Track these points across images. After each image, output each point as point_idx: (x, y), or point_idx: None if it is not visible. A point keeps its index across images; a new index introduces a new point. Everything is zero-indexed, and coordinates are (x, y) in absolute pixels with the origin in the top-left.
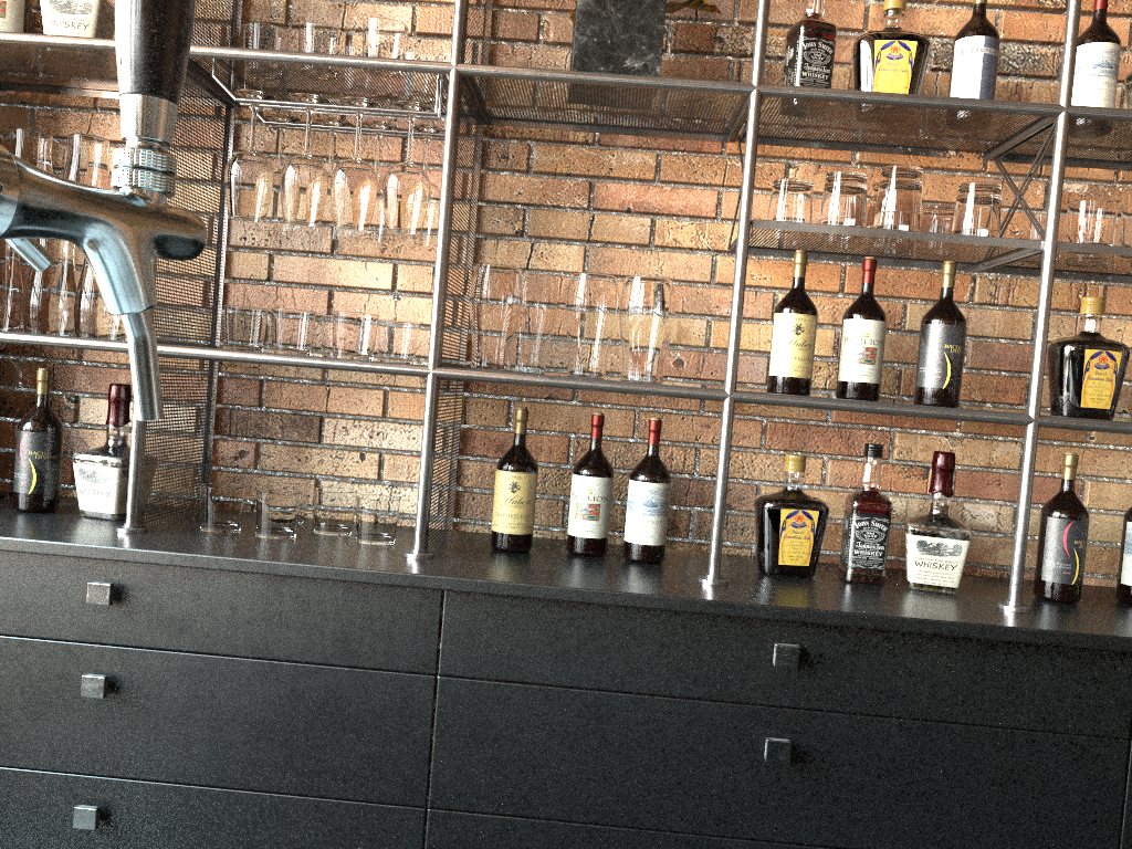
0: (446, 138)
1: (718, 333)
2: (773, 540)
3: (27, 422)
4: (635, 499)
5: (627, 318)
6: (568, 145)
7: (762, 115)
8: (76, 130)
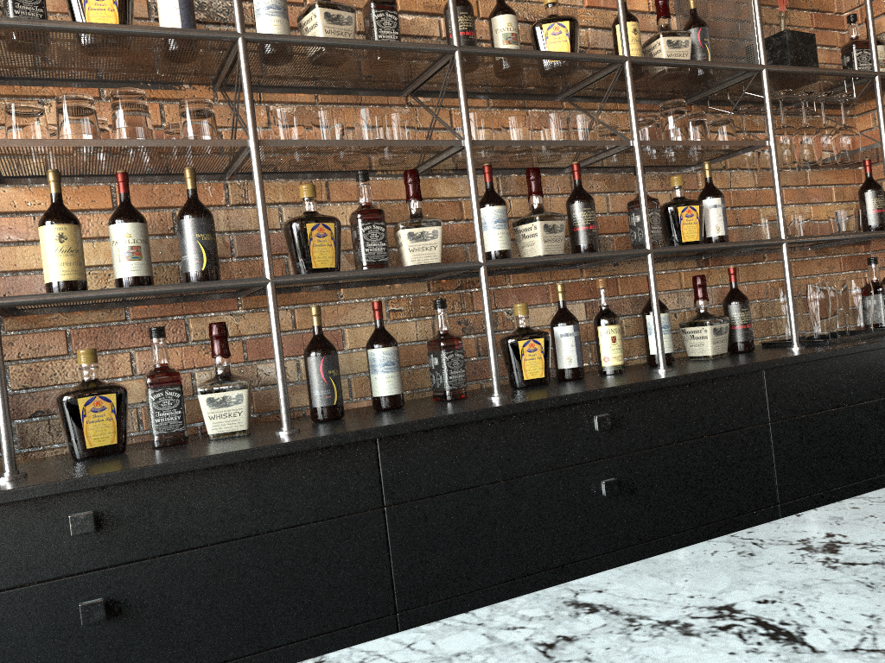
0: None
1: (3, 258)
2: (77, 428)
3: None
4: None
5: None
6: None
7: (6, 59)
8: None
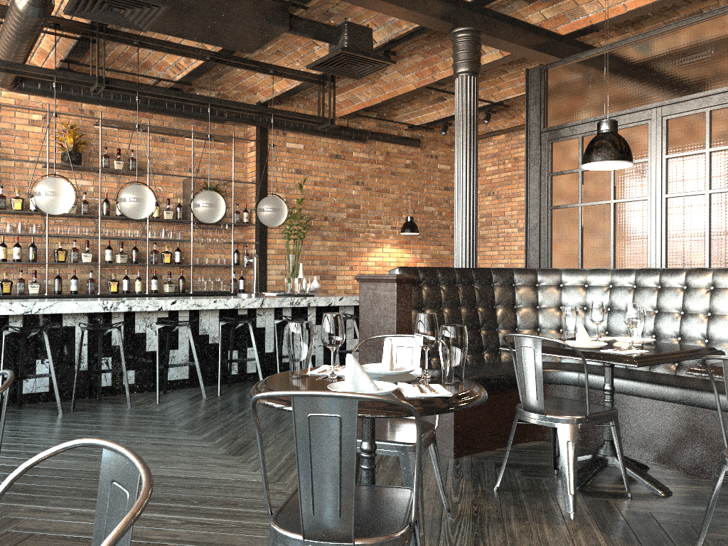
0: None
1: None
2: (2, 288)
3: None
4: None
5: None
6: None
7: None
8: None
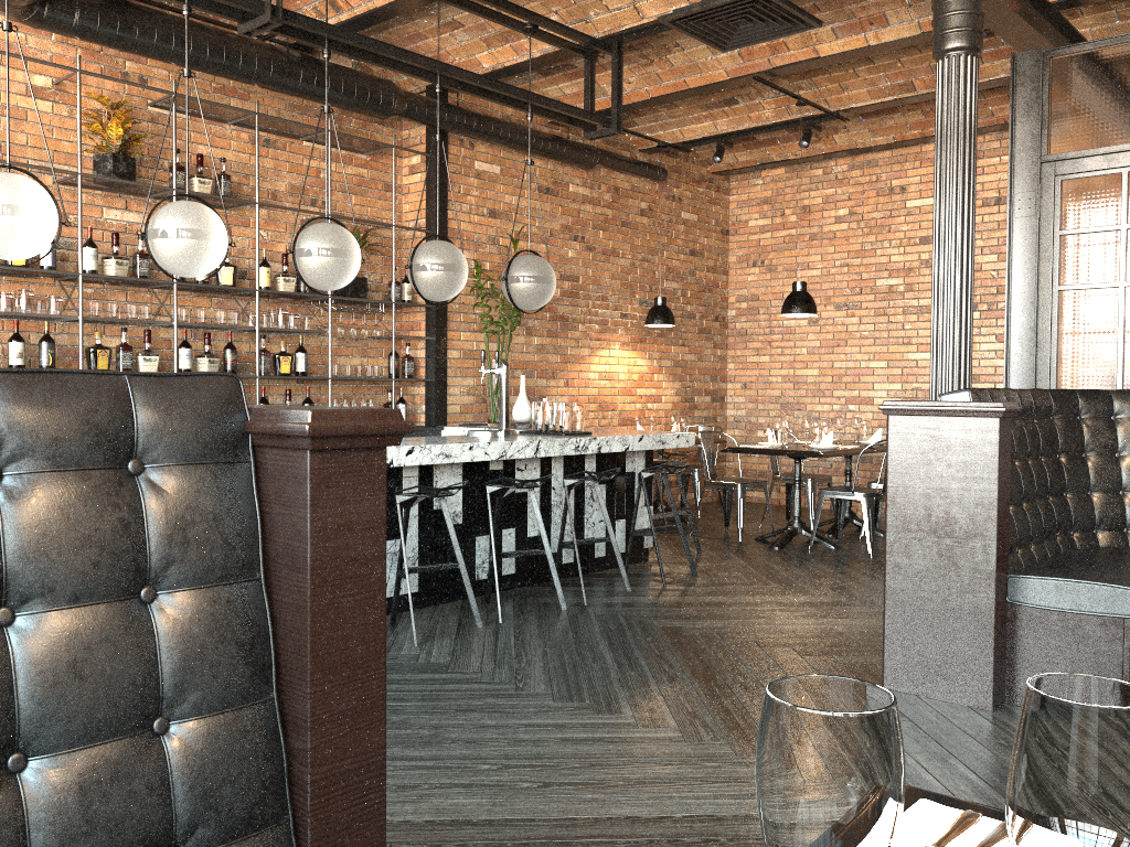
0: None
1: None
2: None
3: None
4: None
5: None
6: None
7: None
8: None
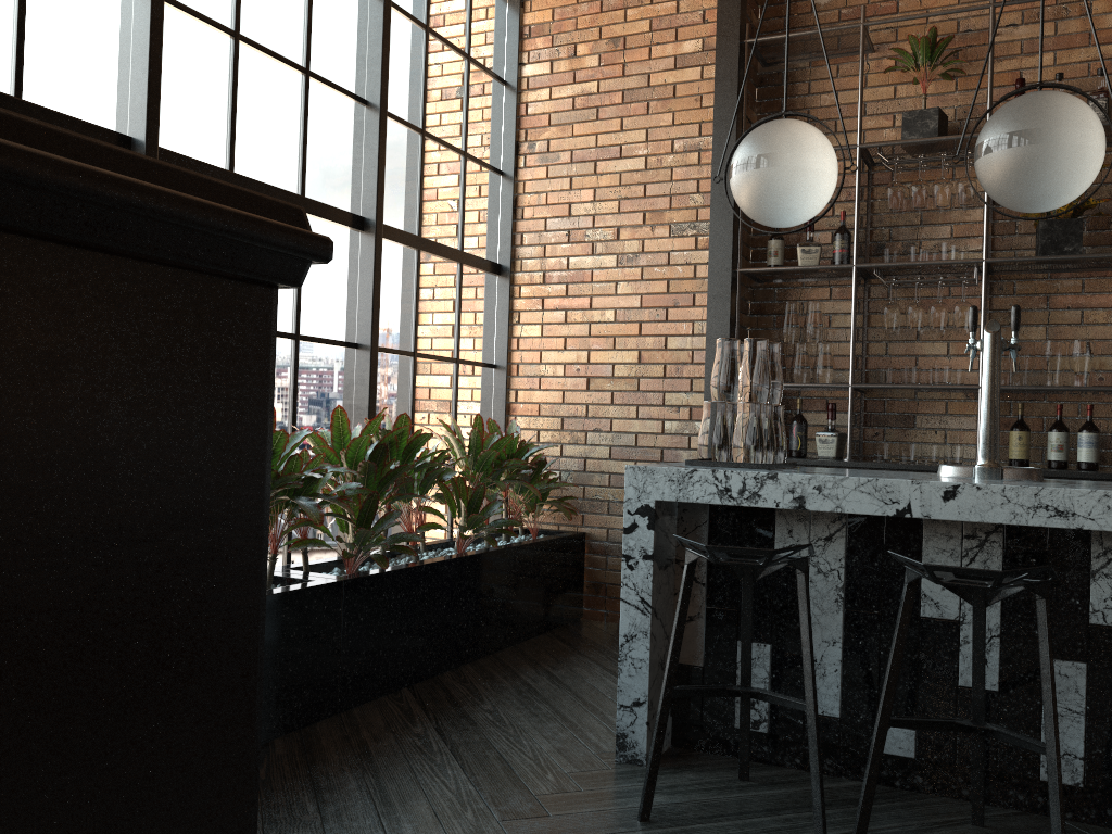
0: (981, 289)
1: None
2: None
3: (795, 420)
4: (1081, 441)
5: (1072, 359)
6: (1033, 279)
7: None
8: (794, 297)
